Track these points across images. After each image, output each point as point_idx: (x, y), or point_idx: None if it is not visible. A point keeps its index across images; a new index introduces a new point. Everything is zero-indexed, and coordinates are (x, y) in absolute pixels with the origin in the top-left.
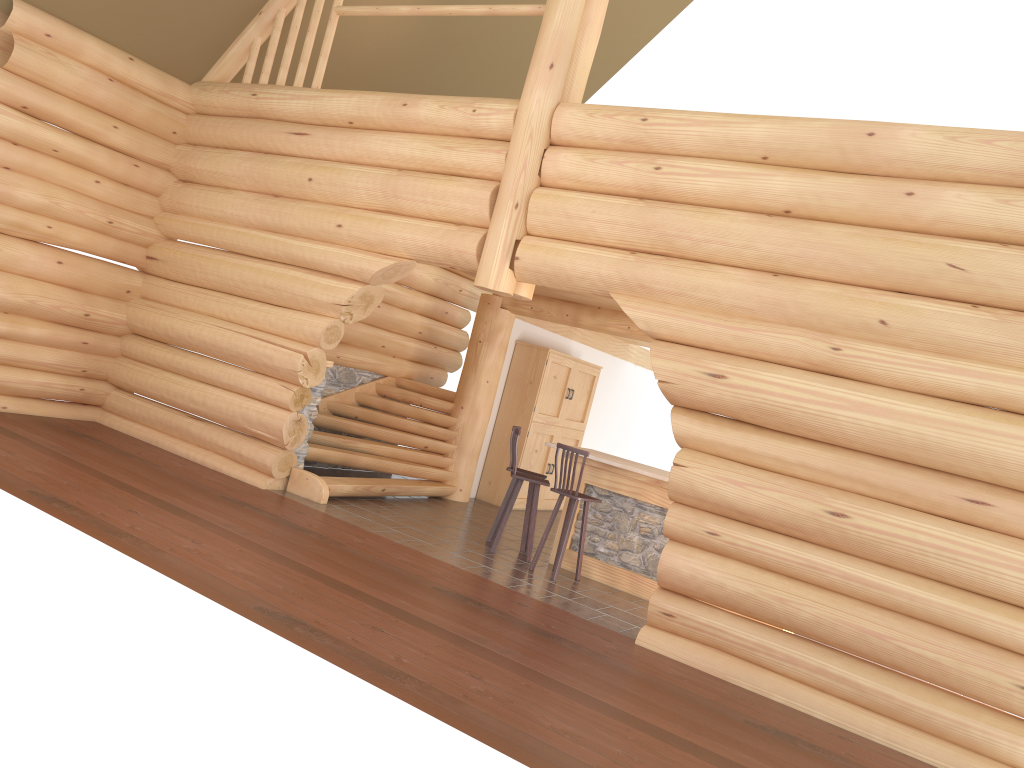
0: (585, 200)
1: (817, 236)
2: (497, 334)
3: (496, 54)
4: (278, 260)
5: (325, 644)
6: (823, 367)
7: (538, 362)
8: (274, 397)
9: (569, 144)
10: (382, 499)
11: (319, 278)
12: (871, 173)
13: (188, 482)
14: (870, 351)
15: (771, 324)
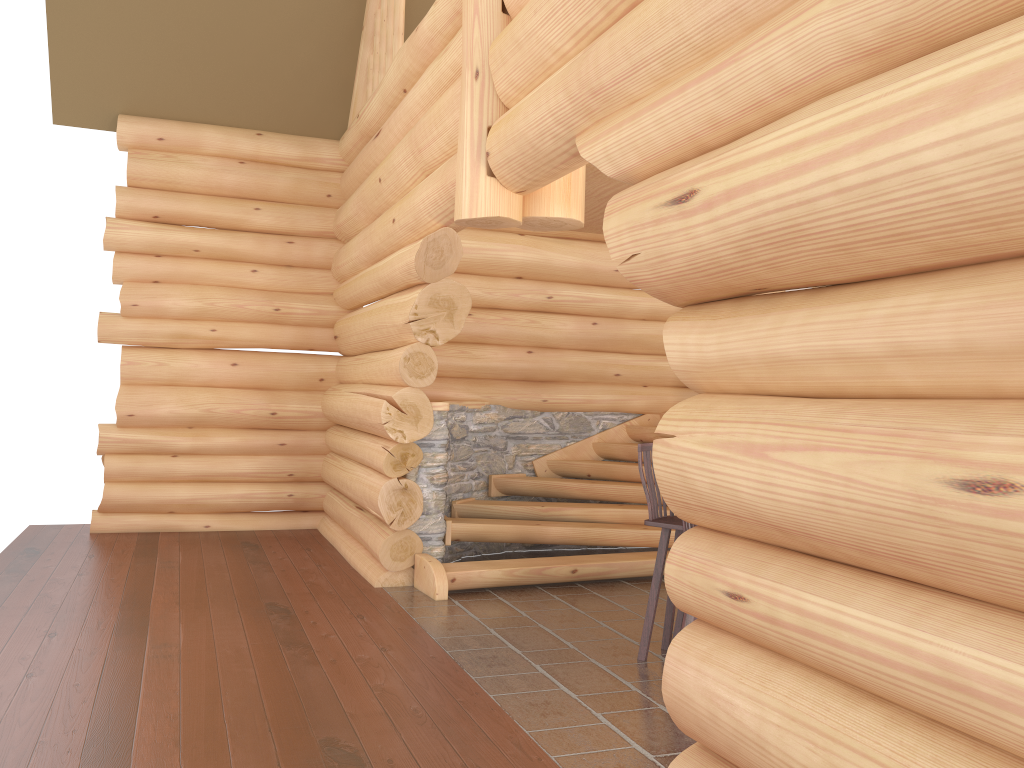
0: (529, 3)
1: None
2: None
3: None
4: (383, 293)
5: None
6: (900, 44)
7: None
8: (376, 463)
9: None
10: (584, 585)
11: (400, 297)
12: None
13: (263, 588)
14: None
15: (778, 15)
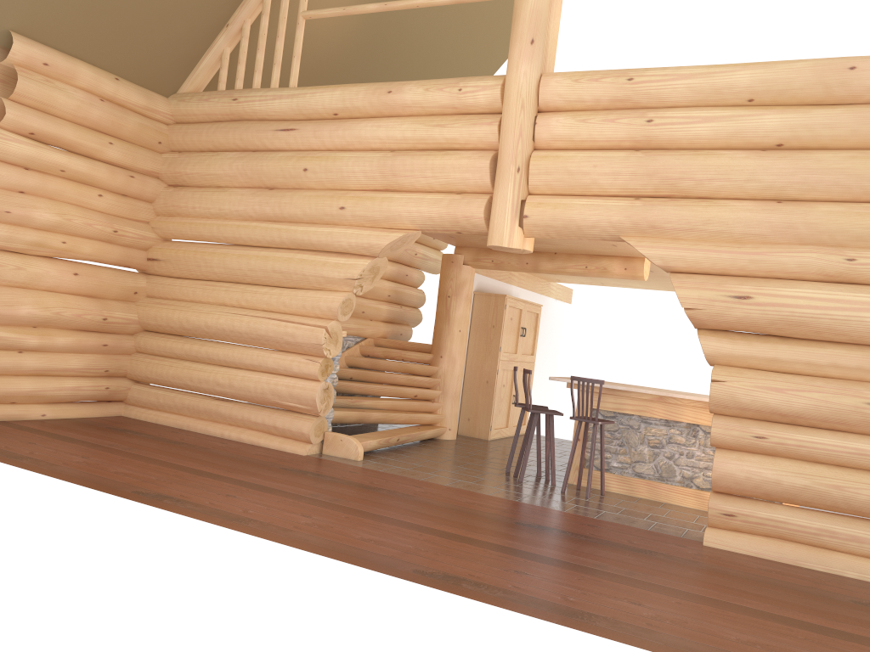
0: (584, 157)
1: (817, 163)
2: (463, 288)
3: (421, 43)
4: (282, 246)
5: (500, 596)
6: (839, 277)
7: (497, 308)
8: (301, 370)
9: (556, 109)
10: (396, 448)
11: (327, 257)
12: (853, 102)
13: (244, 459)
14: None
15: (783, 245)
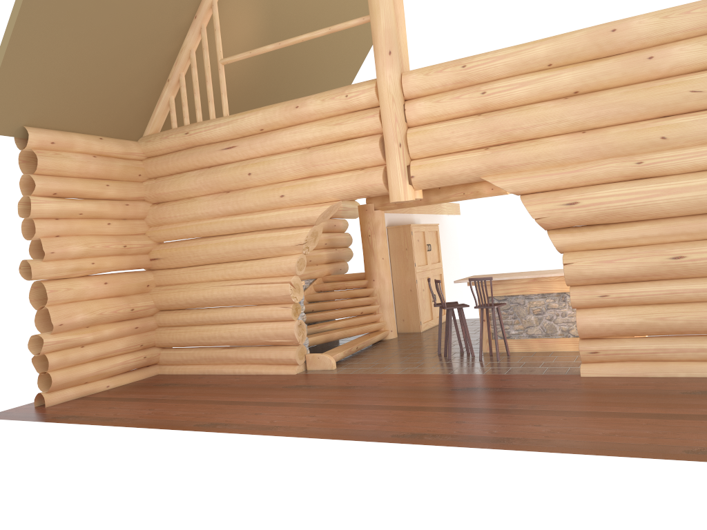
0: (444, 127)
1: (603, 101)
2: (378, 227)
3: (307, 52)
4: (245, 231)
5: (449, 439)
6: (634, 176)
7: (406, 235)
8: (279, 316)
9: (417, 96)
10: (357, 354)
11: (279, 233)
12: (620, 53)
13: (256, 386)
14: (661, 157)
15: (592, 162)
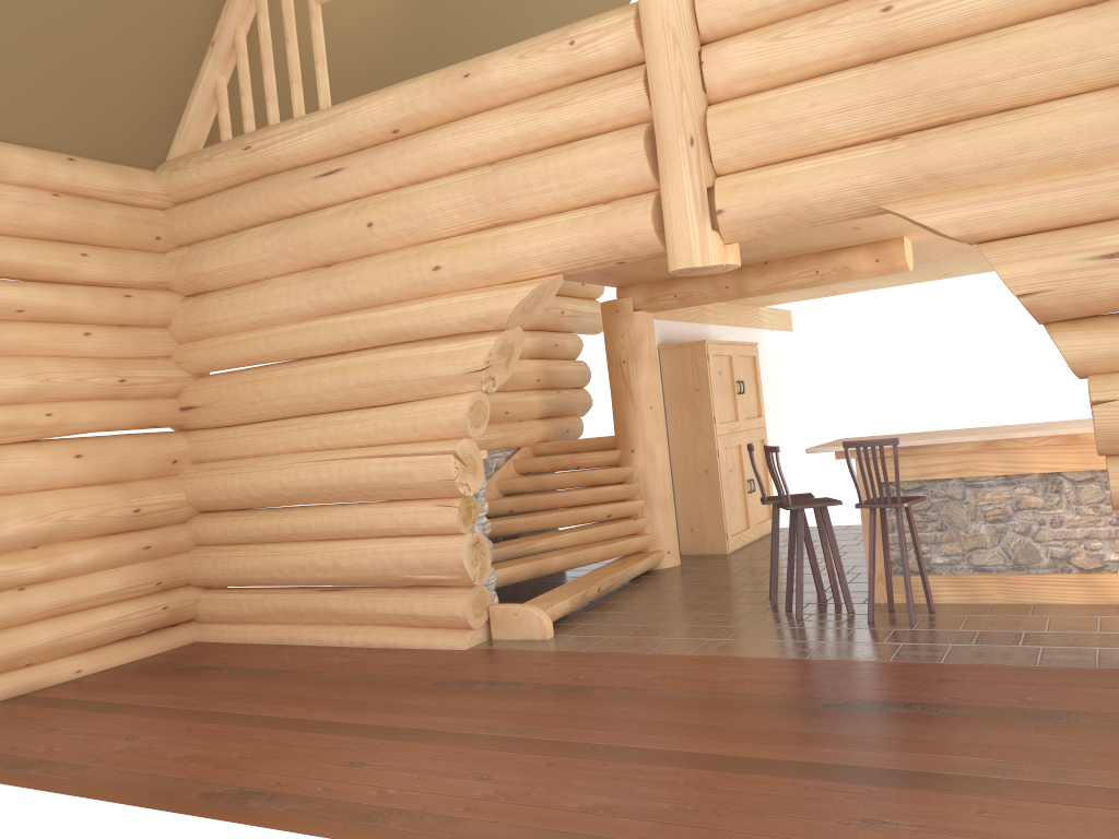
0: (793, 94)
1: None
2: (641, 345)
3: (500, 10)
4: (363, 346)
5: None
6: None
7: (697, 362)
8: (433, 524)
9: (730, 33)
10: (599, 601)
11: (432, 347)
12: None
13: (376, 681)
14: None
15: None
